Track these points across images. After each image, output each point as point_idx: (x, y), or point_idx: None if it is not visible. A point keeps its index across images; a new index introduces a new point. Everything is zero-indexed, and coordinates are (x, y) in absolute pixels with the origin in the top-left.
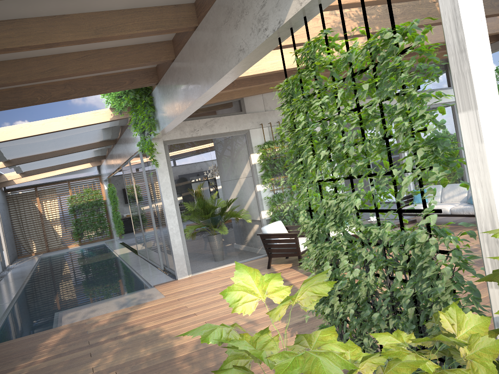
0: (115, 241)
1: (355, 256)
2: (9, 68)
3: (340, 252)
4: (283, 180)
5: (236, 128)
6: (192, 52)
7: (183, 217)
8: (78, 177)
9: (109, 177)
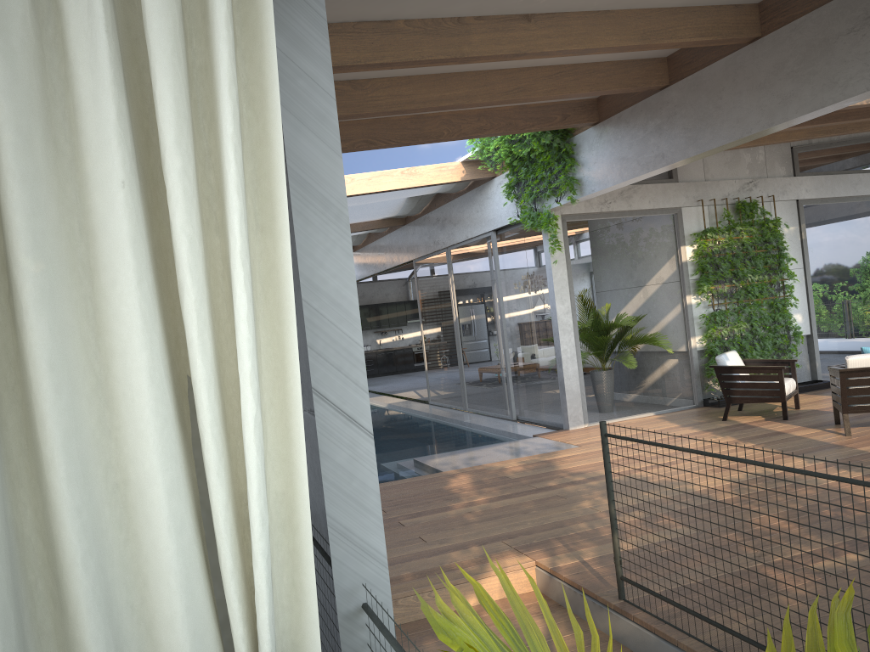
0: None
1: None
2: (469, 83)
3: None
4: None
5: (663, 204)
6: (732, 75)
7: (580, 334)
8: None
9: None
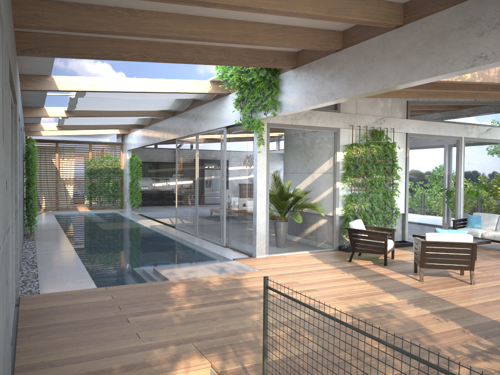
0: (129, 211)
1: None
2: (212, 25)
3: None
4: None
5: (329, 125)
6: (381, 47)
7: (270, 199)
8: (100, 141)
9: (139, 147)
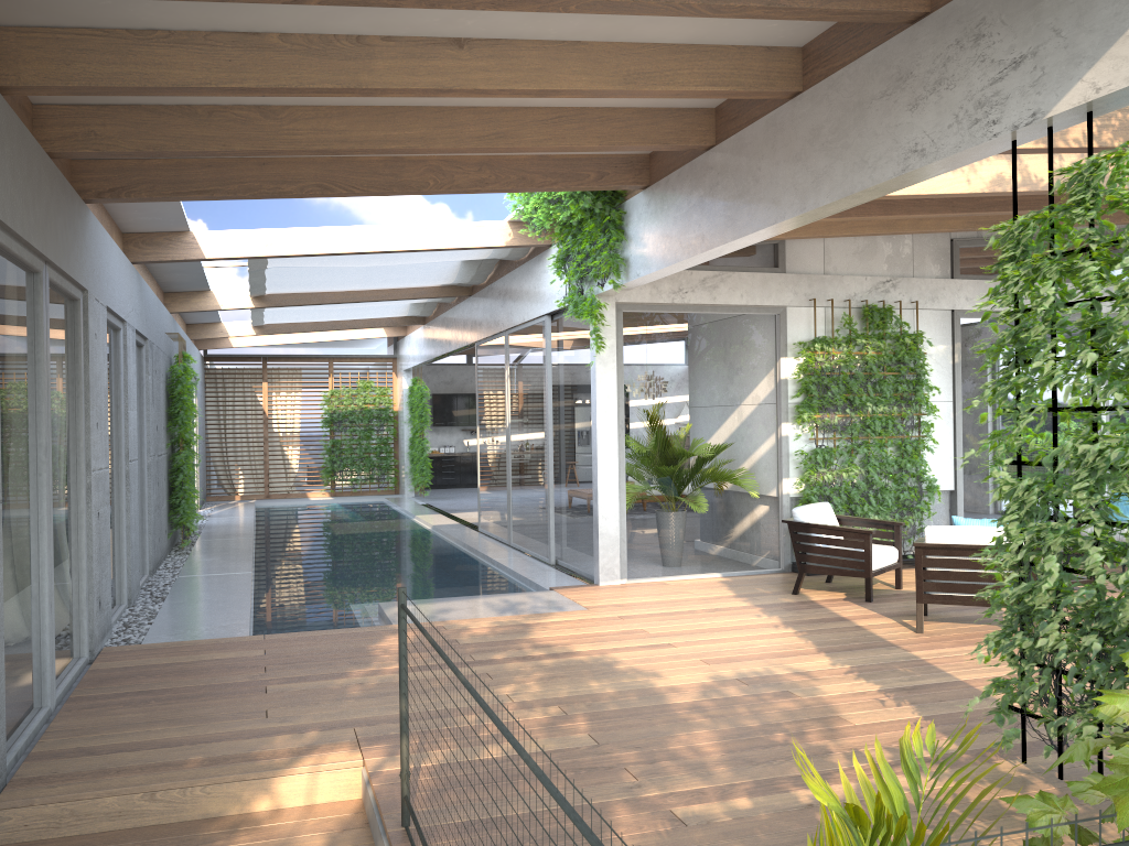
0: (408, 499)
1: (1117, 550)
2: (427, 122)
3: (1085, 541)
4: (977, 400)
5: (760, 300)
6: (771, 139)
7: (628, 462)
8: (351, 353)
9: (423, 364)
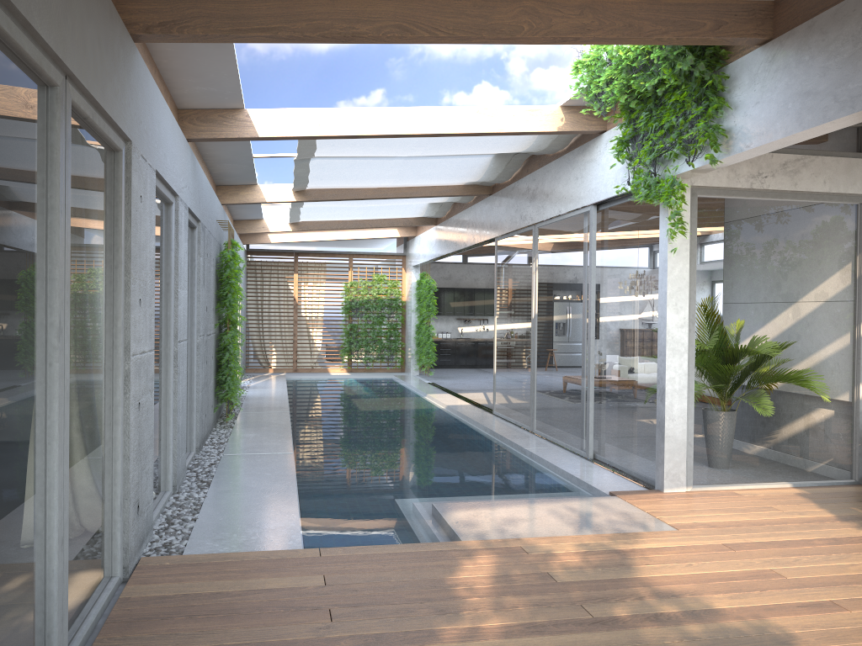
0: (414, 378)
1: None
2: None
3: None
4: None
5: (844, 188)
6: None
7: (697, 359)
8: (368, 251)
9: (433, 260)
